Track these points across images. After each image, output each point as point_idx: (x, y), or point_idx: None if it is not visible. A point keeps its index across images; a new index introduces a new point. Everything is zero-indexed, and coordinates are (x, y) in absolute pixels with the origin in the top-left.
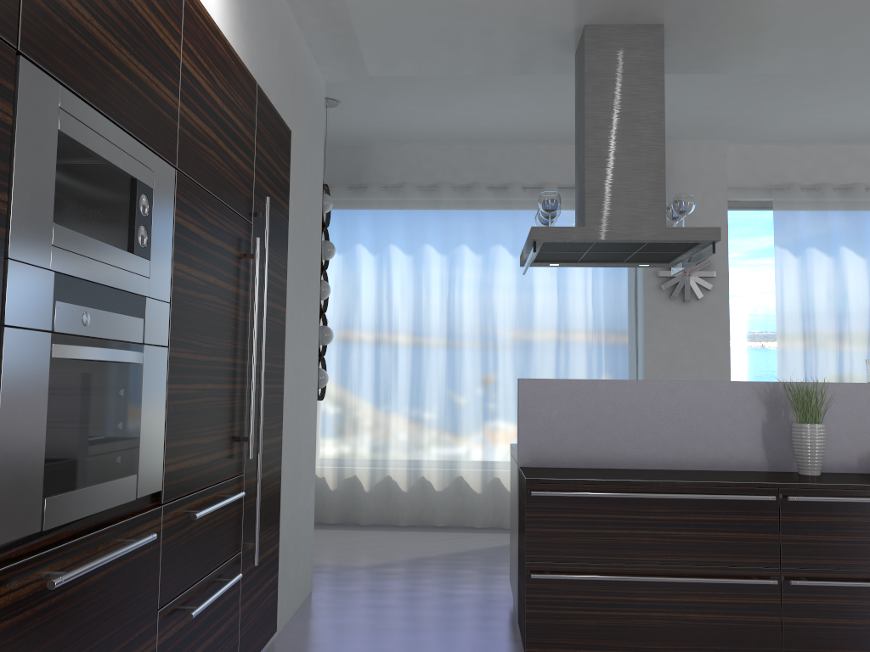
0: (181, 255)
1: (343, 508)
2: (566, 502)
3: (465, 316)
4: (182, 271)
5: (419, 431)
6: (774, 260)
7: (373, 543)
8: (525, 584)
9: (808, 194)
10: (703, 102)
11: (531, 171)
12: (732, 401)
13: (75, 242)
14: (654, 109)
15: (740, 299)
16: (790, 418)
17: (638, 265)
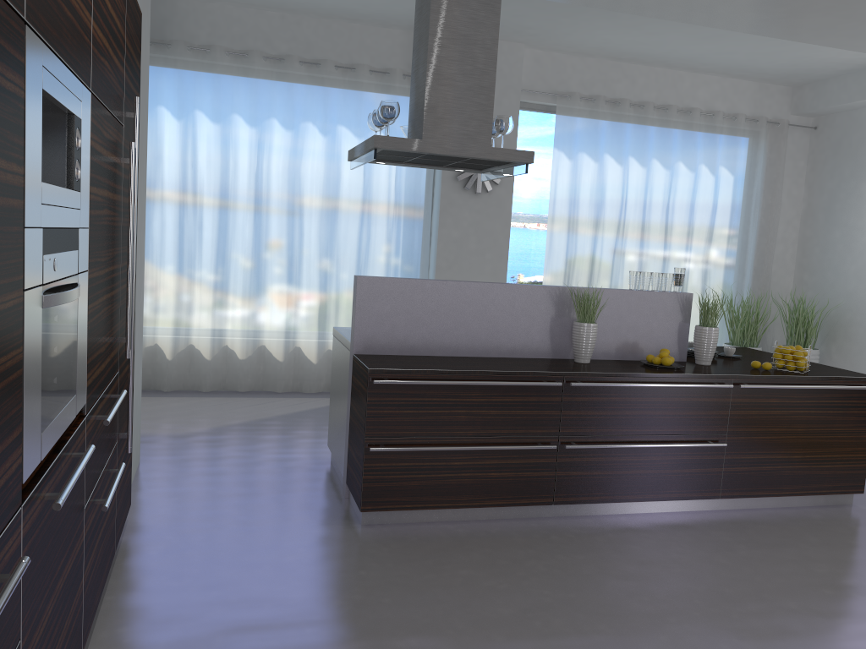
0: (93, 178)
1: (144, 375)
2: (401, 388)
3: (272, 191)
4: (93, 193)
5: (223, 302)
6: (552, 161)
7: (182, 411)
8: (364, 456)
9: (585, 104)
10: (513, 10)
11: (344, 50)
12: (530, 301)
13: (50, 194)
14: (490, 35)
15: (521, 193)
16: (571, 316)
17: (454, 170)
